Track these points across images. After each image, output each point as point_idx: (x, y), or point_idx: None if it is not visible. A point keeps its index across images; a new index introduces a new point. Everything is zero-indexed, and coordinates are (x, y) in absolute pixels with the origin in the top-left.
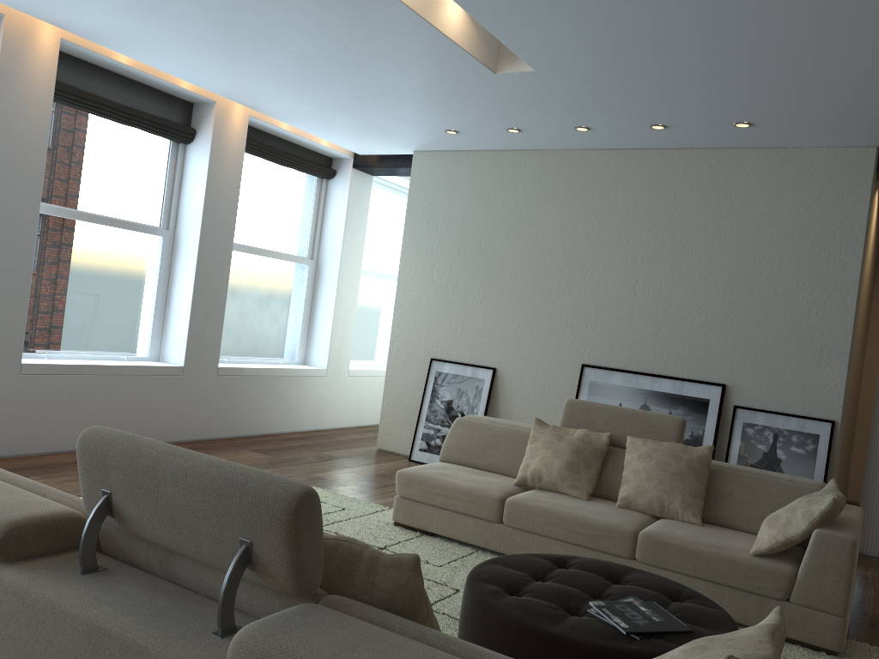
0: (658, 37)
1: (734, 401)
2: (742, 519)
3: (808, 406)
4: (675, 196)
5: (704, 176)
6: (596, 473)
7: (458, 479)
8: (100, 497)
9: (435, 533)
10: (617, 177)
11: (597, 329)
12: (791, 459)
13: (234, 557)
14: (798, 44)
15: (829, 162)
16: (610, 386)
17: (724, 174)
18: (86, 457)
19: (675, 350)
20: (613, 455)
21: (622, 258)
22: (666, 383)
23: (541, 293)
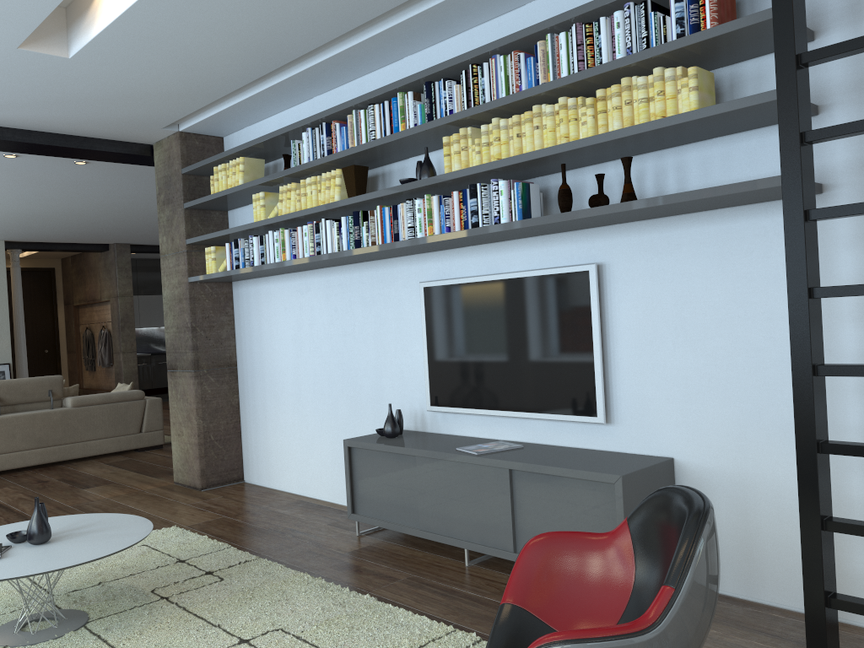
0: None
1: None
2: None
3: None
4: None
5: None
6: None
7: None
8: None
9: None
10: None
11: None
12: None
13: (46, 395)
14: (18, 223)
15: None
16: None
17: None
18: None
19: None
20: None
21: None
22: None
23: None
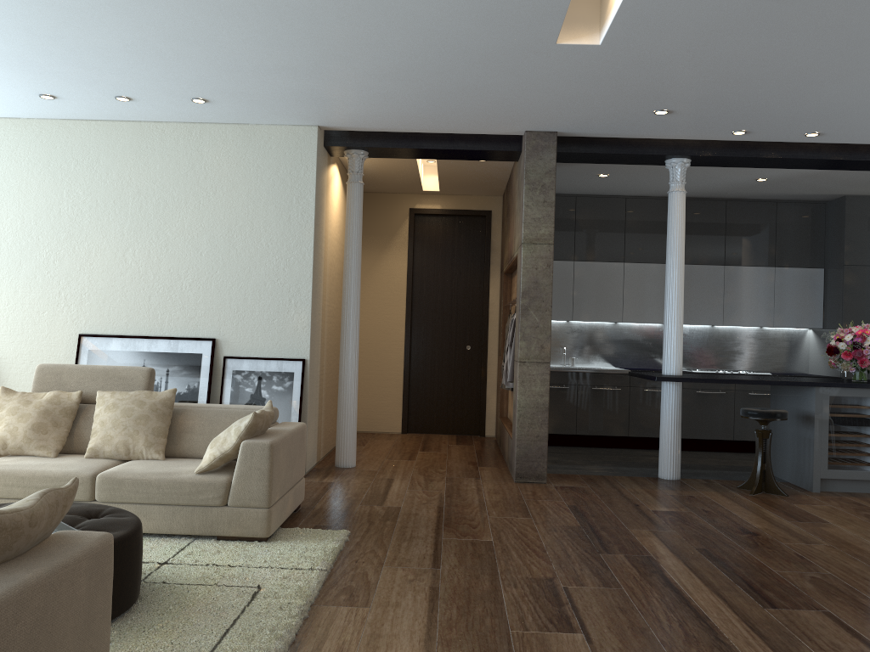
0: (72, 7)
1: (224, 352)
2: (202, 448)
3: (284, 349)
4: (155, 166)
5: (180, 148)
6: (66, 430)
7: None
8: None
9: None
10: (99, 147)
11: (92, 298)
12: (274, 396)
13: None
14: (202, 27)
15: (283, 138)
16: (109, 352)
17: (198, 147)
18: None
19: (169, 312)
20: (86, 411)
21: (111, 227)
22: (162, 343)
23: (29, 267)
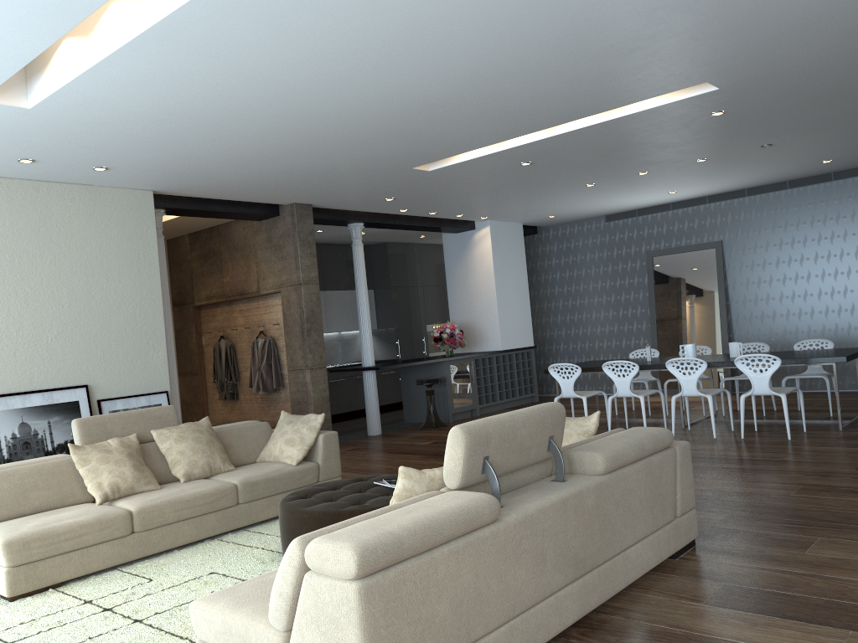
0: (183, 115)
1: (96, 396)
2: (245, 457)
3: (148, 385)
4: (5, 222)
5: (29, 205)
6: (148, 467)
7: (66, 519)
8: (480, 464)
9: (68, 579)
10: None
11: None
12: None
13: (544, 449)
14: (243, 137)
15: (126, 200)
16: None
17: (47, 204)
18: (476, 442)
19: (37, 365)
20: (142, 450)
21: None
22: (37, 397)
23: None
